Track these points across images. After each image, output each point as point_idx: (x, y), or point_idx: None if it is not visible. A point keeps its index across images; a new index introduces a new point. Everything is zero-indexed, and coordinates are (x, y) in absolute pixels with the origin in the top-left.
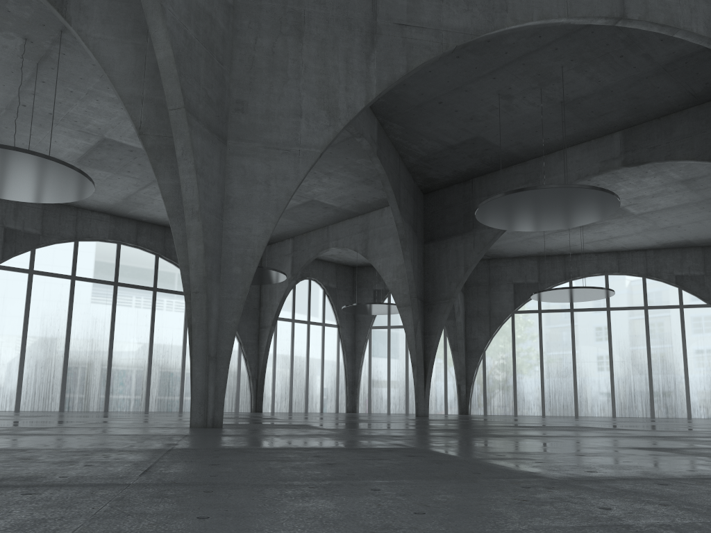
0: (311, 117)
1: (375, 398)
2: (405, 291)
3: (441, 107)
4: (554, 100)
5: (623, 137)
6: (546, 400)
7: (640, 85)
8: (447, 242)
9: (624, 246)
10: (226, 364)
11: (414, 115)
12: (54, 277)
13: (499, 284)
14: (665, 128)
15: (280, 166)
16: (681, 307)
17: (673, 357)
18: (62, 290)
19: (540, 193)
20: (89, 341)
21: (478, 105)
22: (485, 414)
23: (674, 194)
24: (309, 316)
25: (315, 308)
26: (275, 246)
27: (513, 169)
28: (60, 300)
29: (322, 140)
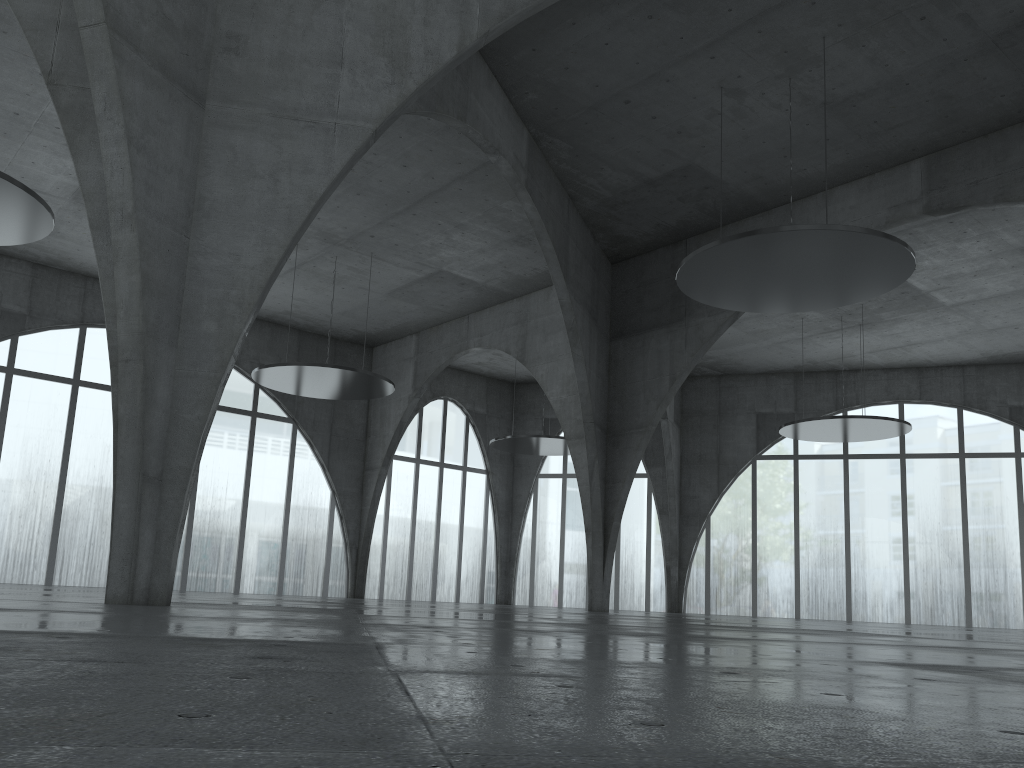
0: (360, 68)
1: (540, 584)
2: (579, 414)
3: (630, 111)
4: (812, 99)
5: (926, 168)
6: (803, 594)
7: (954, 74)
8: (645, 338)
9: (930, 358)
10: (178, 492)
11: (586, 124)
12: (46, 381)
13: (734, 413)
14: (995, 150)
15: (298, 150)
16: (1018, 456)
17: (1004, 534)
18: (58, 400)
19: (780, 241)
20: (96, 479)
21: (689, 108)
22: (707, 613)
23: (1009, 272)
24: (442, 454)
25: (453, 443)
26: (392, 346)
27: (750, 223)
28: (54, 416)
29: (377, 108)
